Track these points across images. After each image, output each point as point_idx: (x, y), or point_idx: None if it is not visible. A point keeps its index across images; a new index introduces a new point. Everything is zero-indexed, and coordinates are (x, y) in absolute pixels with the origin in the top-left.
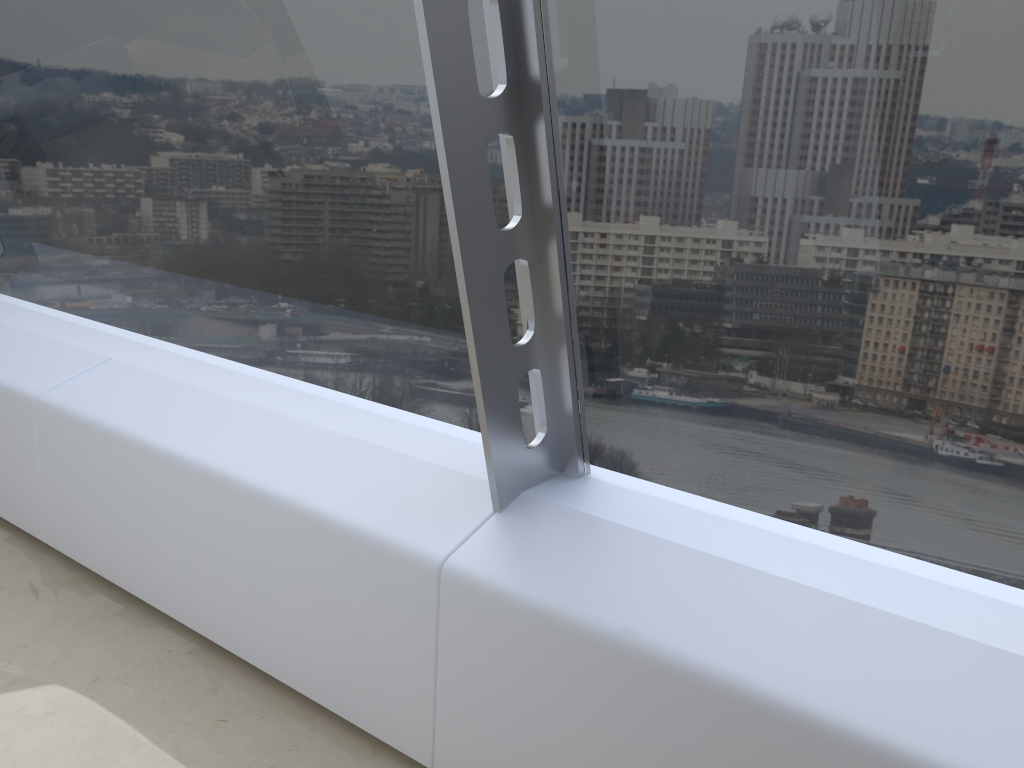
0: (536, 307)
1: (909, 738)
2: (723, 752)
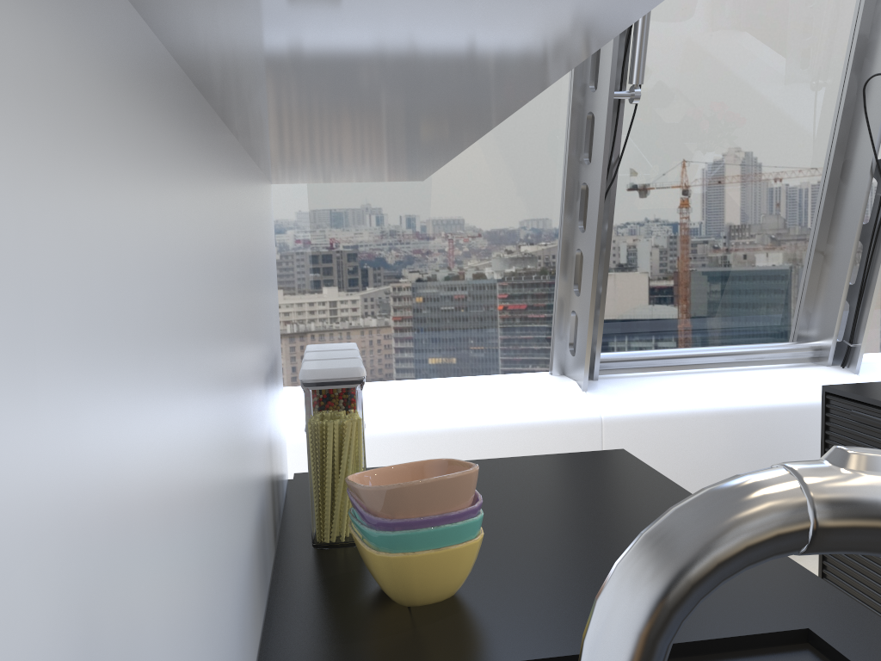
0: None
1: (488, 418)
2: None
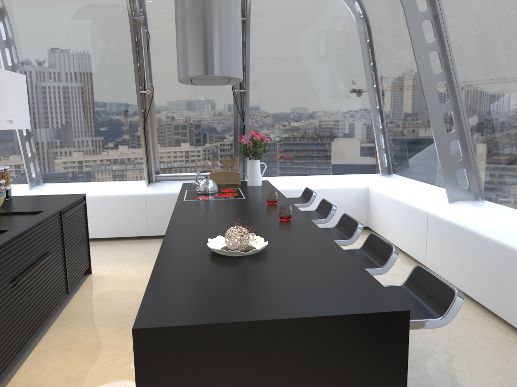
0: (30, 150)
1: (108, 193)
2: None
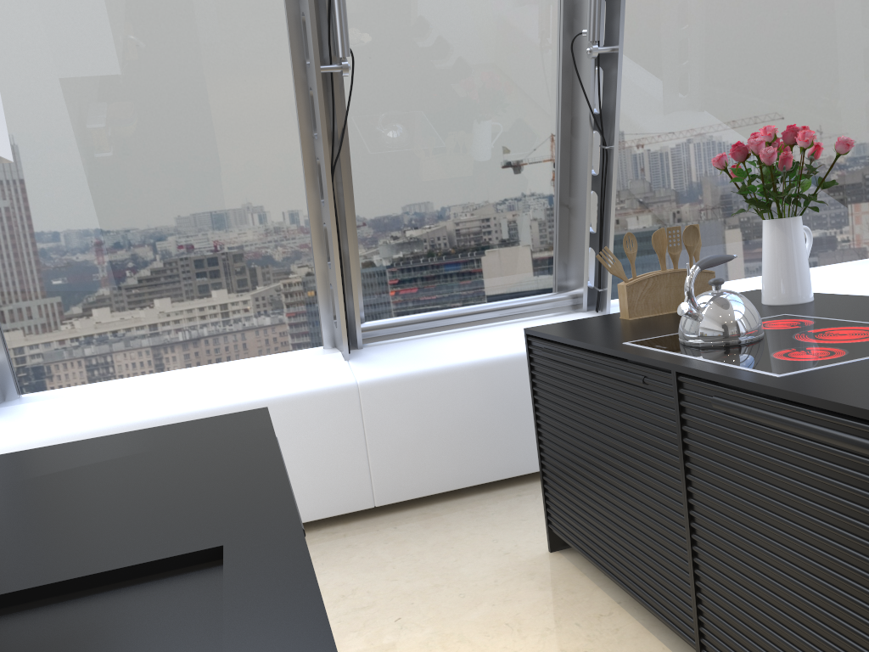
0: None
1: (244, 397)
2: None
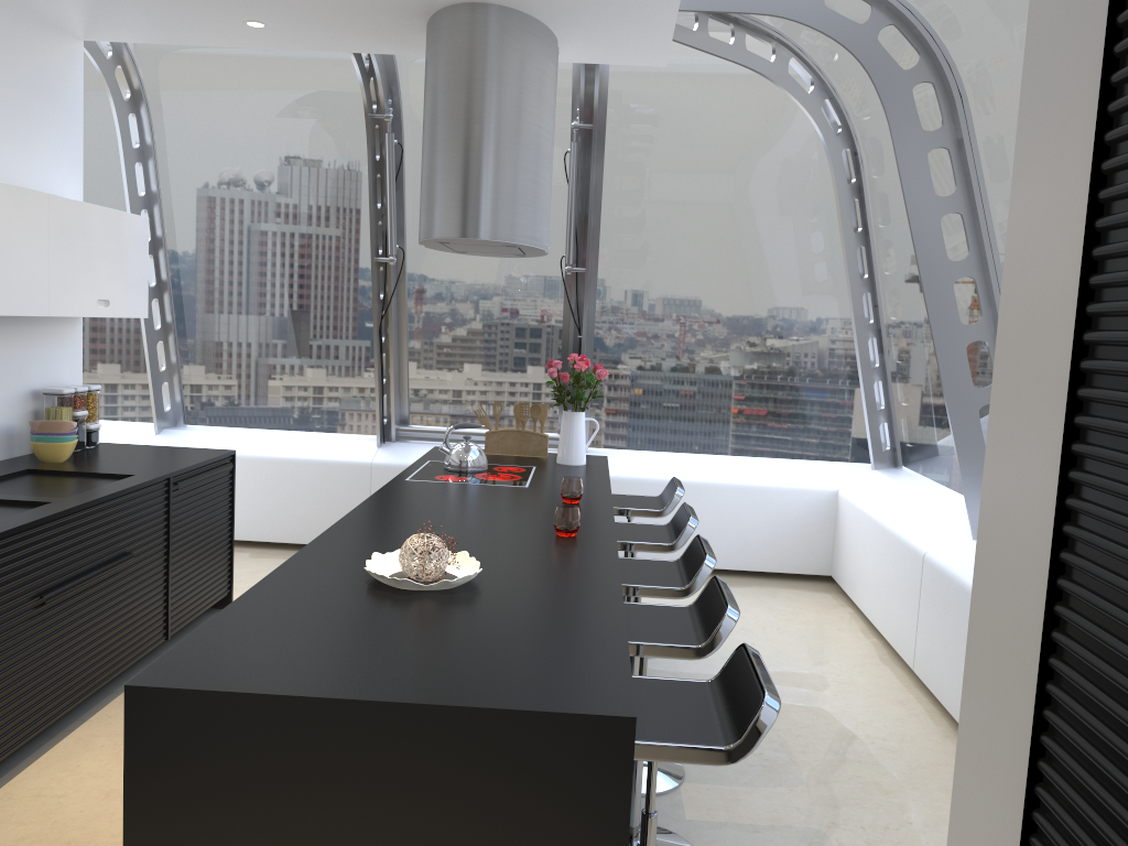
0: (166, 358)
1: (300, 455)
2: (251, 477)
